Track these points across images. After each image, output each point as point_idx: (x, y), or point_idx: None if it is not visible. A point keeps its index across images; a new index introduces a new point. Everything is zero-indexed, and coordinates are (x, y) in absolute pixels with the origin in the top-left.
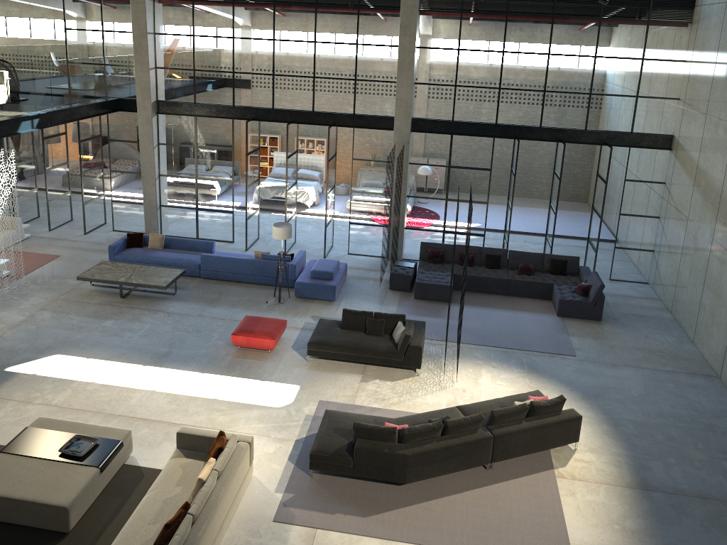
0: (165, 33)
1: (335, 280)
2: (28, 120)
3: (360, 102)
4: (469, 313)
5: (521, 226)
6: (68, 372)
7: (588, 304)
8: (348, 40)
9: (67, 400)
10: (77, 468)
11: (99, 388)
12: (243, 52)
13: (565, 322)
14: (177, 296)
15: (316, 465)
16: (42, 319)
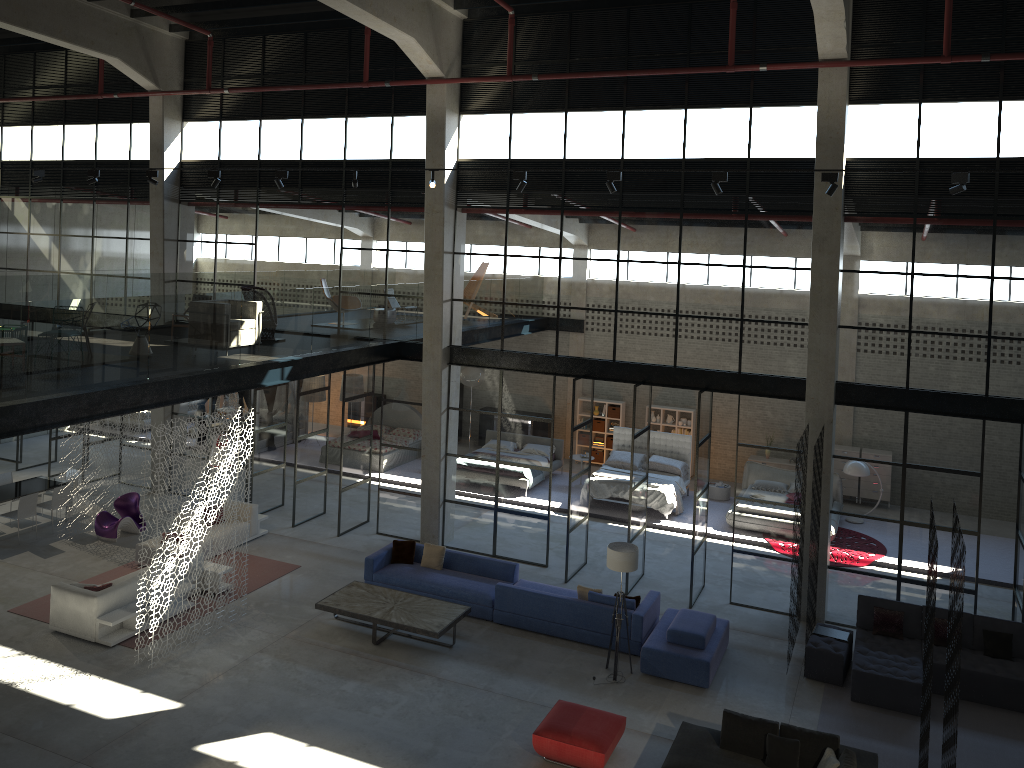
0: (467, 252)
1: (709, 651)
2: (277, 367)
3: (749, 354)
4: (960, 743)
5: None
6: (279, 767)
7: None
8: (731, 261)
9: None
10: None
11: None
12: (573, 279)
13: None
14: (456, 651)
15: None
16: (259, 668)
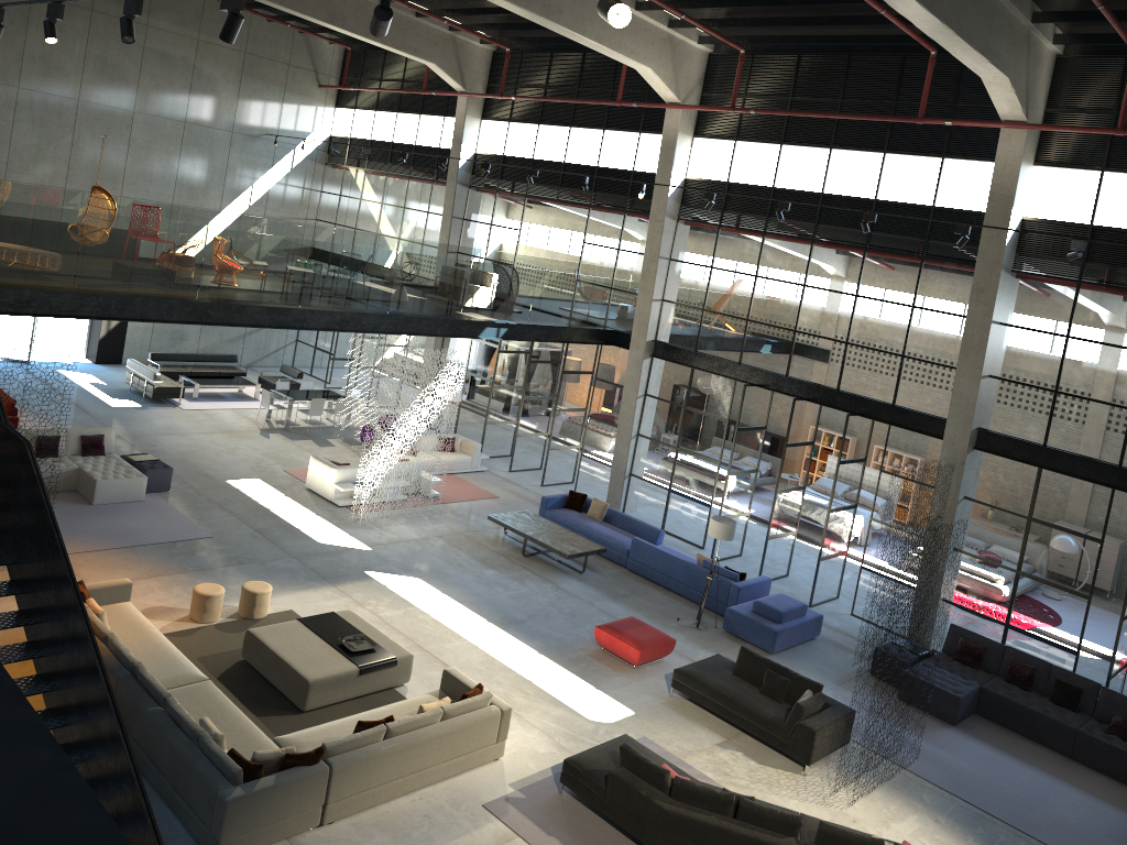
0: (680, 260)
1: (783, 625)
2: (493, 327)
3: (904, 389)
4: (971, 749)
5: None
6: (414, 596)
7: None
8: (902, 300)
9: (392, 617)
10: (342, 659)
11: (429, 621)
12: (764, 296)
13: None
14: (582, 576)
15: (567, 778)
16: (432, 545)
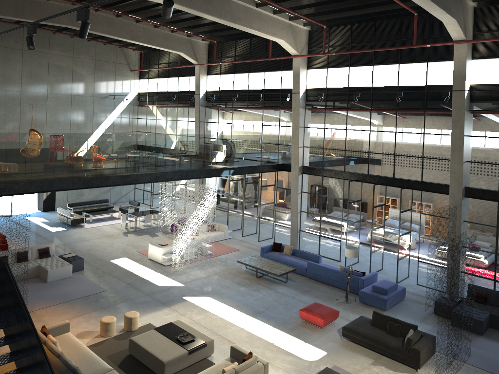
0: (309, 127)
1: (388, 296)
2: (227, 170)
3: (426, 173)
4: (493, 347)
5: None
6: (208, 307)
7: None
8: (418, 131)
9: (200, 319)
10: (179, 347)
11: (218, 318)
12: (351, 138)
13: None
14: (286, 284)
15: None
16: (212, 278)
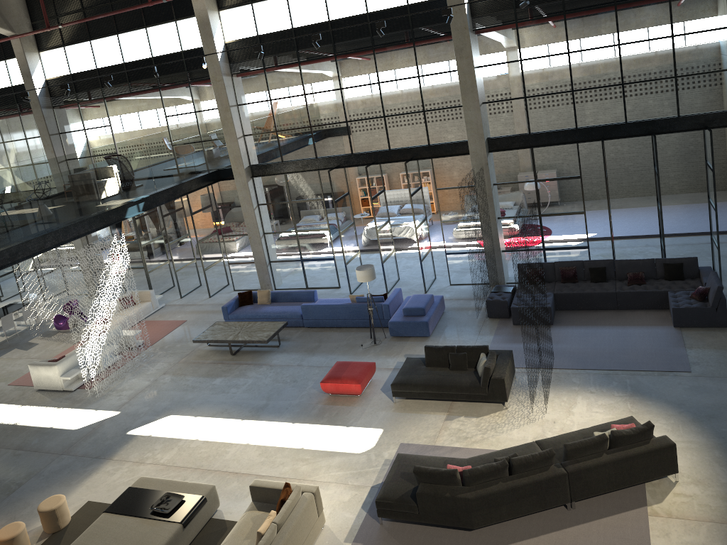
0: (246, 103)
1: (428, 315)
2: (133, 205)
3: (432, 132)
4: (571, 334)
5: (643, 229)
6: (177, 432)
7: (708, 310)
8: (410, 74)
9: (172, 458)
10: (163, 525)
11: (201, 445)
12: (316, 106)
13: (683, 333)
14: (281, 348)
15: (383, 512)
16: (163, 383)
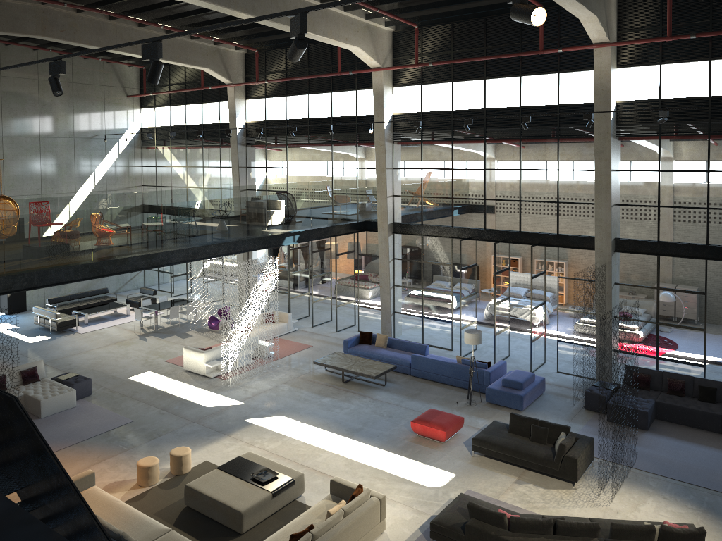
0: (400, 168)
1: (524, 391)
2: (290, 235)
3: (563, 223)
4: (663, 443)
5: None
6: (284, 429)
7: None
8: (550, 167)
9: (275, 448)
10: (258, 489)
11: (300, 444)
12: (460, 181)
13: None
14: (386, 388)
15: (435, 534)
16: (282, 390)
